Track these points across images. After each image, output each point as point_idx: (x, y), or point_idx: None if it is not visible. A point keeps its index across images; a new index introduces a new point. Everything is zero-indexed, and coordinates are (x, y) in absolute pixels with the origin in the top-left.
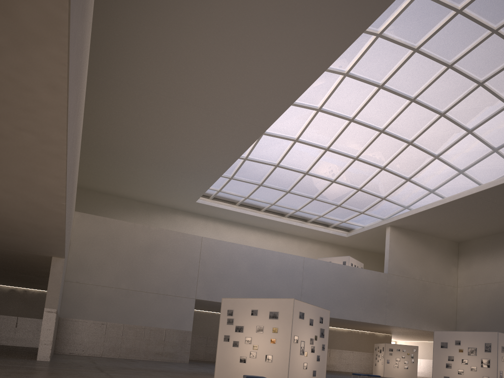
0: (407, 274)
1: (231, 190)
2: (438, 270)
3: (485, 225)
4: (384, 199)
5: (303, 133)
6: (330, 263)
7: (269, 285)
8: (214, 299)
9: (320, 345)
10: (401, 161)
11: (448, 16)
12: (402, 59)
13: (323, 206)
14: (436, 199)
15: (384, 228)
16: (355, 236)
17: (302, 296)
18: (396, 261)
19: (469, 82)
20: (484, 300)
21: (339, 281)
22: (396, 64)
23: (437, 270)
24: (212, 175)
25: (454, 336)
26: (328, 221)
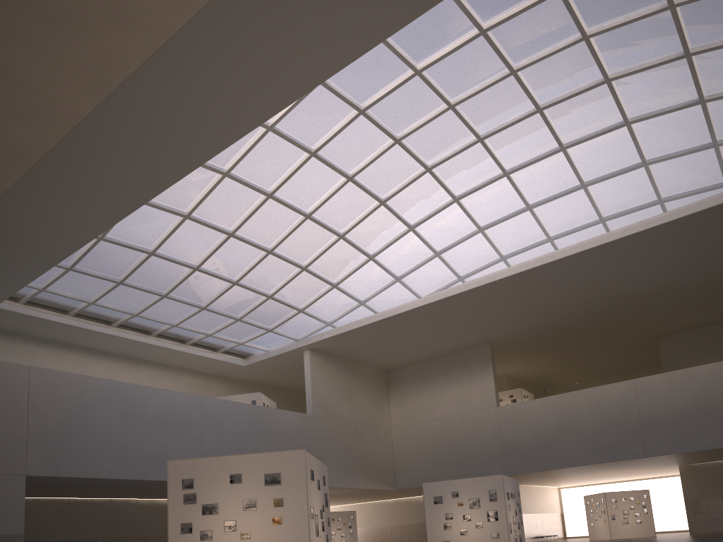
0: (336, 414)
1: (65, 289)
2: (369, 407)
3: (422, 348)
4: (302, 311)
5: (199, 207)
6: (239, 403)
7: (152, 442)
8: (61, 473)
9: (326, 518)
10: (328, 260)
11: (404, 75)
12: (344, 121)
13: (214, 320)
14: (366, 313)
15: (300, 352)
16: (257, 364)
17: (204, 455)
18: (322, 397)
19: (416, 166)
20: (425, 442)
21: (253, 429)
22: (335, 126)
23: (368, 407)
24: (41, 261)
25: (449, 486)
26: (218, 342)
